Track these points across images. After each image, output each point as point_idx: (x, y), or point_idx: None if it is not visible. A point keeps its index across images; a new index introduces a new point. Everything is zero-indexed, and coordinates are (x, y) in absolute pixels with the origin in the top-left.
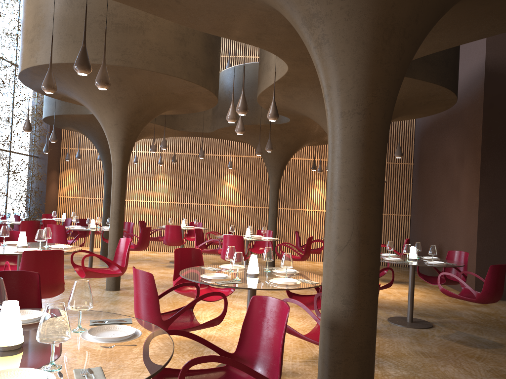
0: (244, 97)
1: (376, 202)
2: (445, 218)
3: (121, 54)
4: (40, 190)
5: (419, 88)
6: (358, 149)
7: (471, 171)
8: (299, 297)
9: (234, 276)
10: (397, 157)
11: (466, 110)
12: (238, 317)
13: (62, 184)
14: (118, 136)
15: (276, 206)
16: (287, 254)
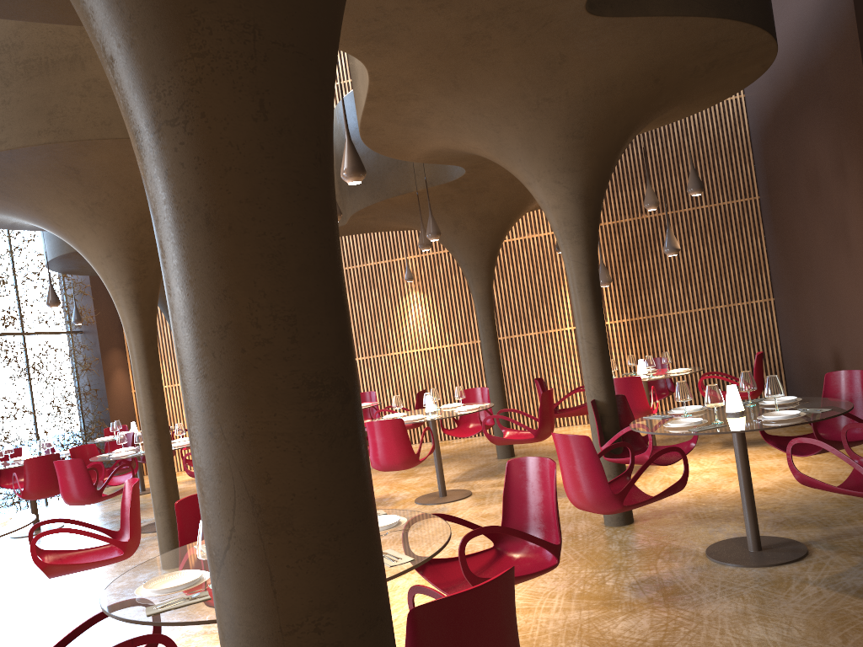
0: None
1: (298, 391)
2: (835, 294)
3: (47, 120)
4: (97, 388)
5: (674, 36)
6: (199, 238)
7: (862, 188)
8: (446, 565)
9: None
10: (693, 194)
11: (829, 63)
12: None
13: None
14: (120, 278)
15: (493, 336)
16: None
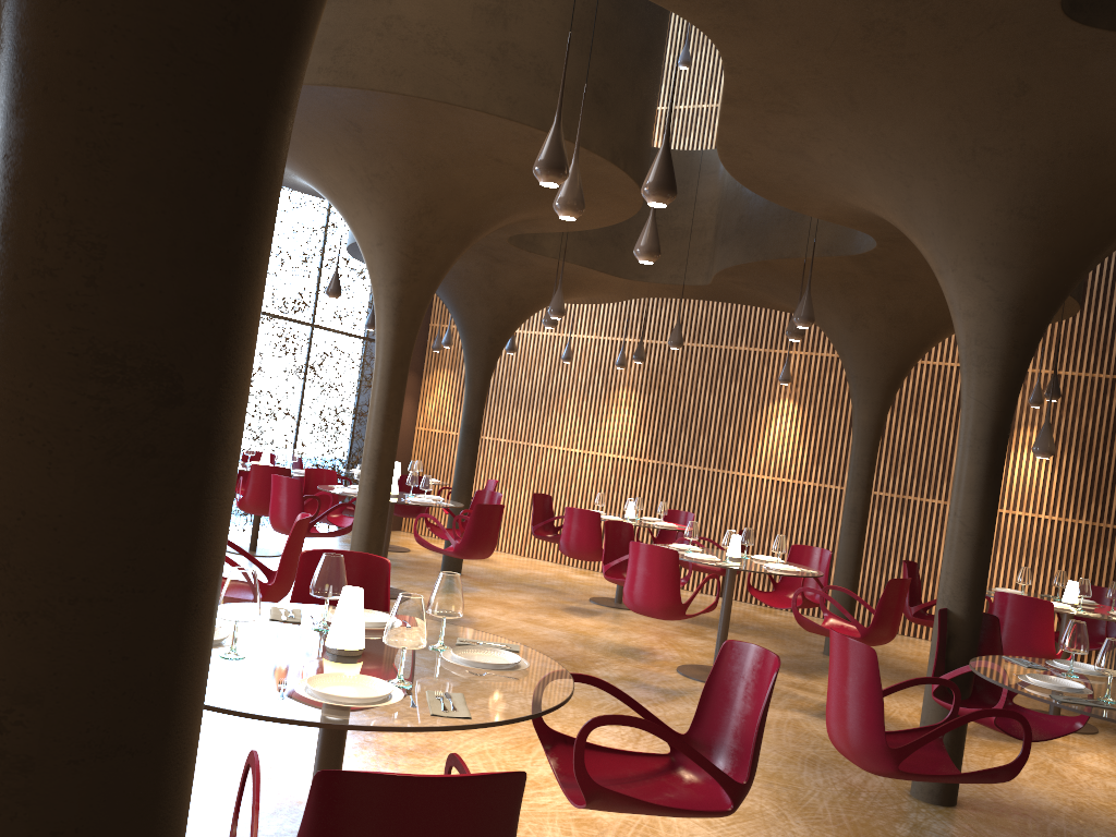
0: (556, 134)
1: (75, 360)
2: None
3: (331, 56)
4: None
5: None
6: (10, 98)
7: None
8: (587, 753)
9: (263, 646)
10: None
11: None
12: (548, 772)
13: (424, 403)
14: (386, 274)
15: (865, 486)
16: (402, 599)
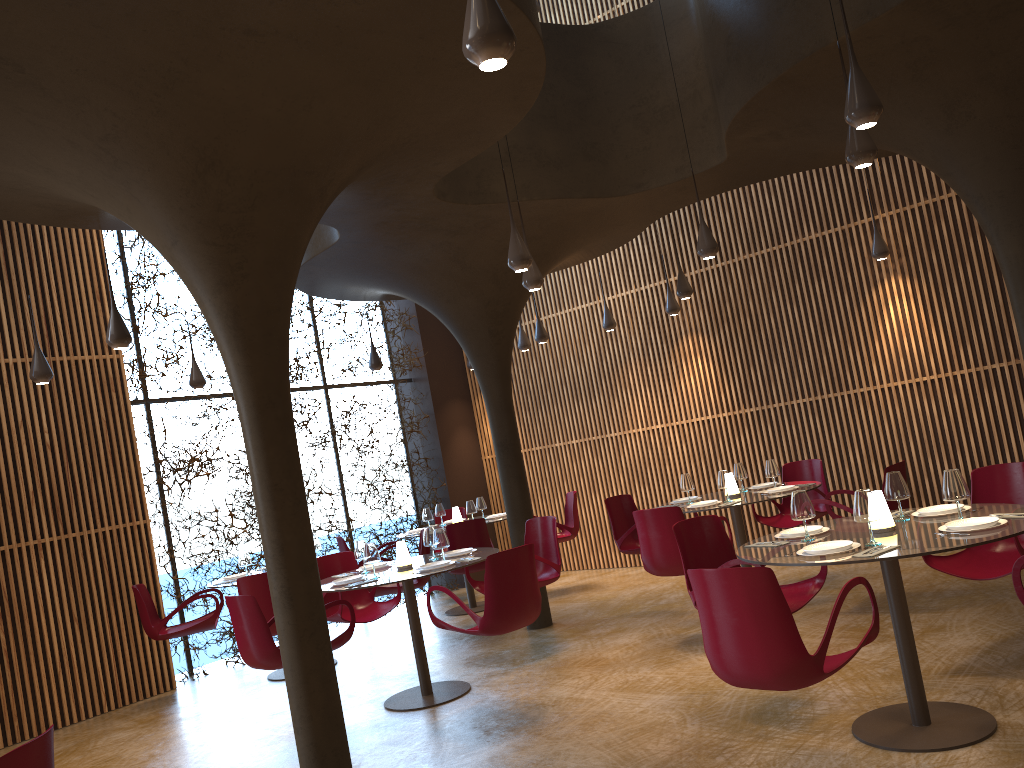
0: None
1: None
2: None
3: None
4: (432, 455)
5: None
6: None
7: None
8: None
9: None
10: None
11: None
12: None
13: (482, 428)
14: (202, 283)
15: None
16: None
